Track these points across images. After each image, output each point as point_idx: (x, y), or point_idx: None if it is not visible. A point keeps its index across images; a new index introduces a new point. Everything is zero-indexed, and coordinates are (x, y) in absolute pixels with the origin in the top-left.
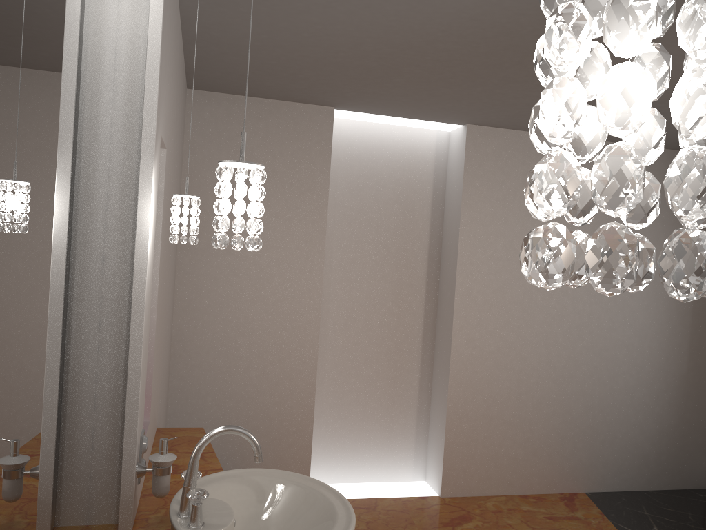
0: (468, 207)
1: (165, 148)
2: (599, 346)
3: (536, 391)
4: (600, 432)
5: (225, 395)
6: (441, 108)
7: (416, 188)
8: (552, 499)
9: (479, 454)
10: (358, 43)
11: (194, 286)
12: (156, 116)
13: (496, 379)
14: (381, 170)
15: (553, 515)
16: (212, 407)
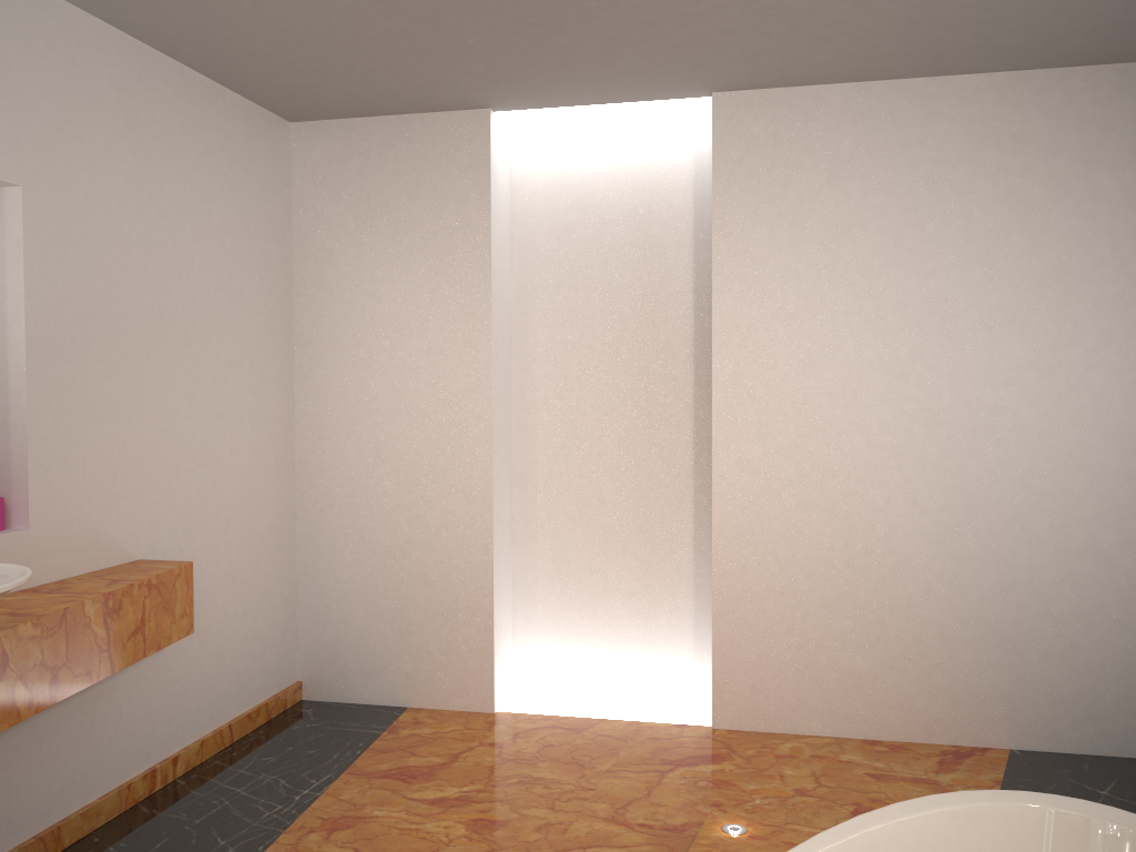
0: (725, 233)
1: (19, 185)
2: (1022, 468)
3: (885, 552)
4: (1037, 635)
5: (367, 547)
6: (619, 72)
7: (664, 217)
8: (922, 752)
9: (779, 660)
10: None
11: (318, 395)
12: None
13: (801, 529)
14: (603, 195)
15: (888, 773)
16: (352, 564)
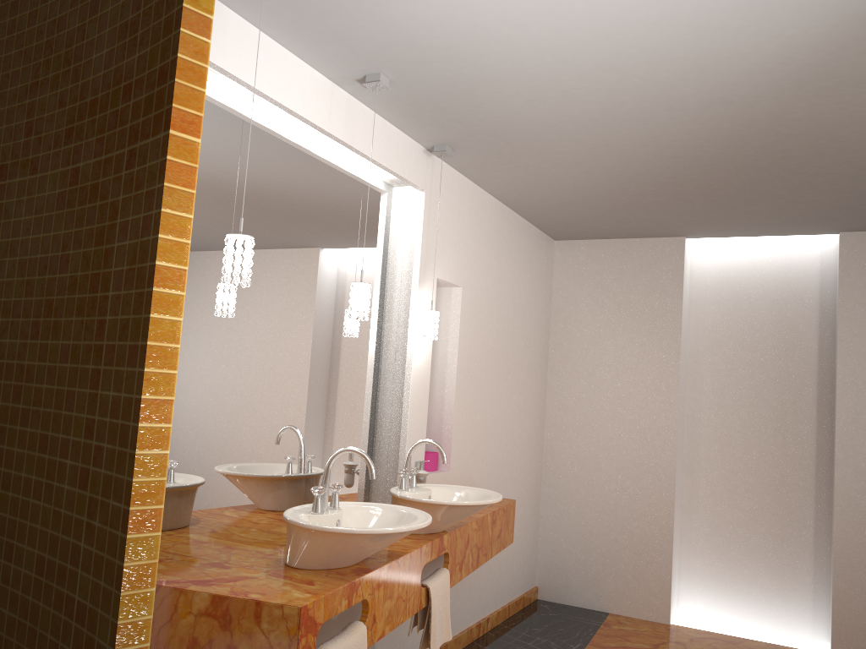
0: (847, 321)
1: (461, 286)
2: None
3: None
4: None
5: (587, 504)
6: (781, 221)
7: (797, 307)
8: None
9: None
10: (623, 188)
11: (561, 405)
12: (419, 267)
13: None
14: (754, 291)
15: None
16: (577, 514)
